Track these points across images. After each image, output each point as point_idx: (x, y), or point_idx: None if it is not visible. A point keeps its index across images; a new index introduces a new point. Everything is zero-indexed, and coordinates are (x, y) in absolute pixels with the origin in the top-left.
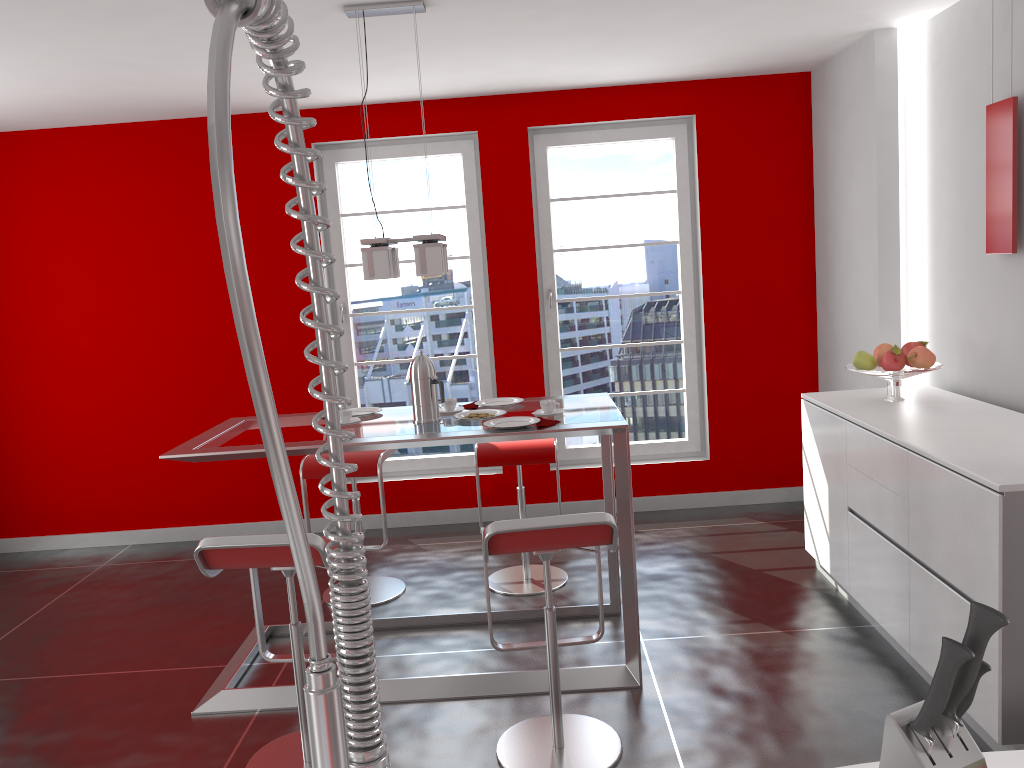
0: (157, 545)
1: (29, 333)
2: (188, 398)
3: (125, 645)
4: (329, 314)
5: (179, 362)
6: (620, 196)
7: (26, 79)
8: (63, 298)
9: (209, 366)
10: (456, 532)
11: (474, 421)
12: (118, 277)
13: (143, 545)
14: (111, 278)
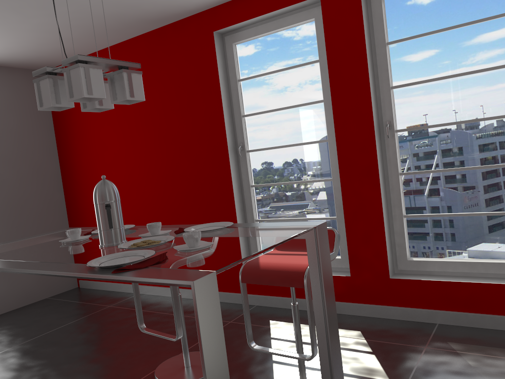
0: (148, 296)
1: (94, 169)
2: (160, 207)
3: (28, 376)
4: (230, 151)
5: (155, 185)
6: (453, 28)
7: (4, 12)
8: (105, 148)
9: (169, 187)
10: (307, 320)
11: (126, 250)
12: (126, 134)
13: (143, 295)
14: (123, 135)
